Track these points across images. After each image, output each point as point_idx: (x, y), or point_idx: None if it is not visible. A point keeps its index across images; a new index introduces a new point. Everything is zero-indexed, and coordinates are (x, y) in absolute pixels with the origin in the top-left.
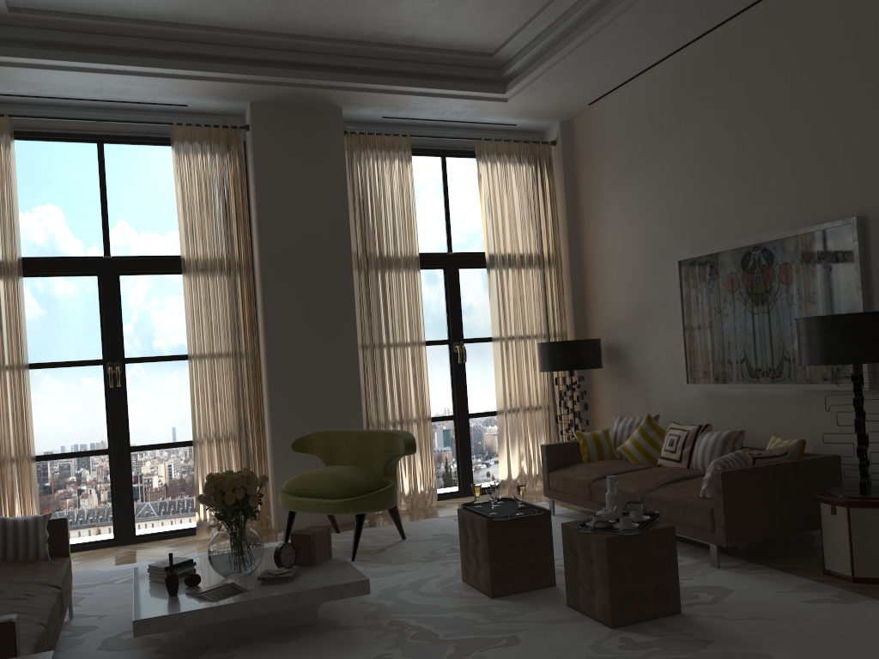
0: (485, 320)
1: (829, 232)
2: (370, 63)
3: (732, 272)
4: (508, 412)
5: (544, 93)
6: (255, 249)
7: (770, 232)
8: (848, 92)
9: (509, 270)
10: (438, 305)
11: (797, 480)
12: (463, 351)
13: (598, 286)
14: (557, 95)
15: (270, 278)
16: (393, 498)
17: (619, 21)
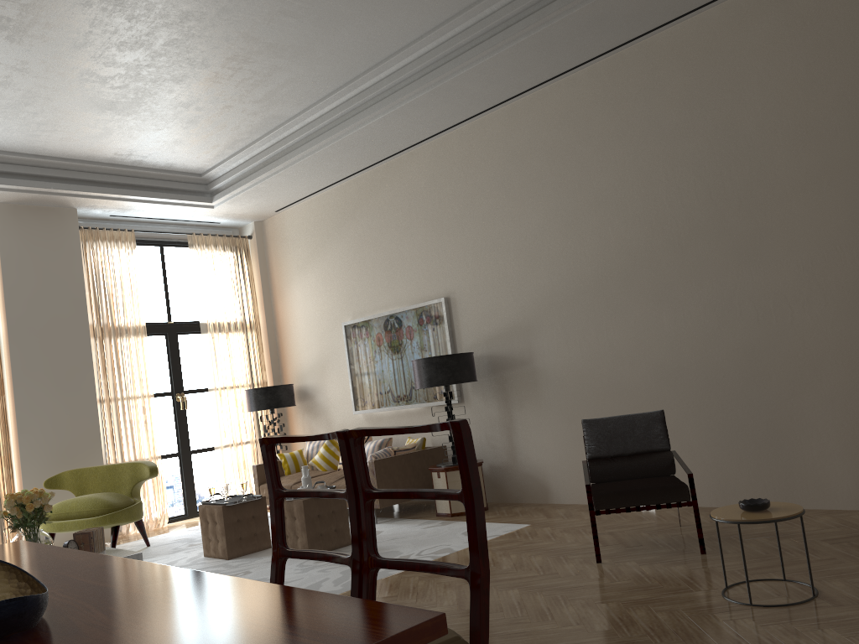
0: (201, 375)
1: (431, 307)
2: (104, 178)
3: (379, 332)
4: (224, 446)
5: (242, 204)
6: (1, 323)
7: (399, 306)
8: (435, 222)
9: (219, 335)
10: (161, 364)
11: (421, 462)
12: (185, 400)
13: (289, 344)
14: (252, 205)
15: (18, 347)
16: (141, 511)
17: (295, 166)
